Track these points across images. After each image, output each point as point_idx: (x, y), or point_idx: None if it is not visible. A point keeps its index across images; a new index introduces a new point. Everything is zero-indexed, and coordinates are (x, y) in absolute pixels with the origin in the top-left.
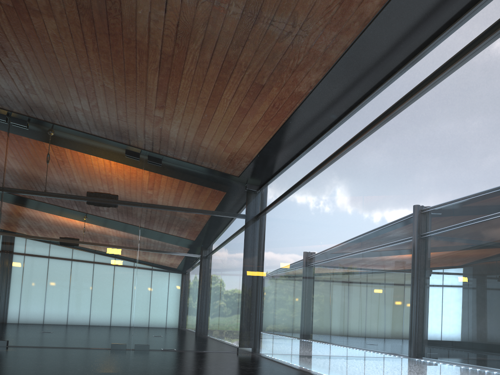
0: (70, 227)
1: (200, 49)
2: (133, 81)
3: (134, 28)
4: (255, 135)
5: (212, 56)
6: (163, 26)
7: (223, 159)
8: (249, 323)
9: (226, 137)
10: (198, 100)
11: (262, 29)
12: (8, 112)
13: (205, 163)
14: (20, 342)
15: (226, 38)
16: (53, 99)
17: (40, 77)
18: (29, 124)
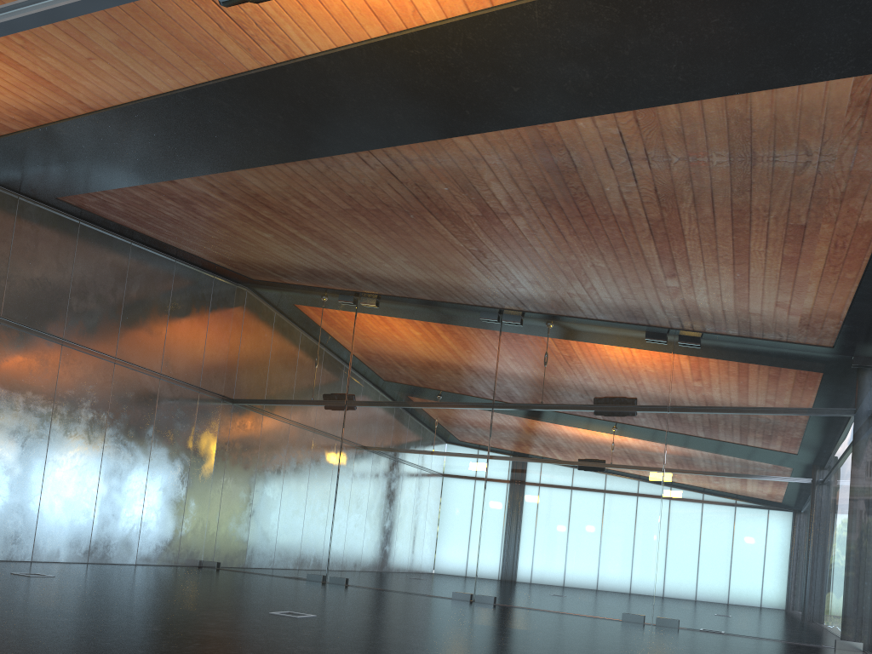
0: (569, 449)
1: (694, 205)
2: (626, 255)
3: (607, 204)
4: (827, 286)
5: (714, 209)
6: (639, 195)
7: (793, 325)
8: (859, 600)
9: (783, 297)
10: (719, 259)
11: (766, 168)
12: (498, 309)
13: (768, 334)
14: (508, 600)
15: (723, 188)
16: (542, 289)
17: (522, 270)
18: (522, 319)
